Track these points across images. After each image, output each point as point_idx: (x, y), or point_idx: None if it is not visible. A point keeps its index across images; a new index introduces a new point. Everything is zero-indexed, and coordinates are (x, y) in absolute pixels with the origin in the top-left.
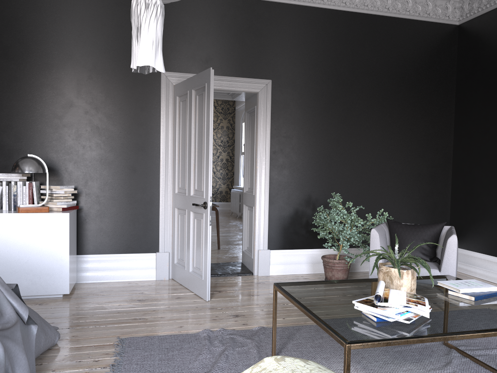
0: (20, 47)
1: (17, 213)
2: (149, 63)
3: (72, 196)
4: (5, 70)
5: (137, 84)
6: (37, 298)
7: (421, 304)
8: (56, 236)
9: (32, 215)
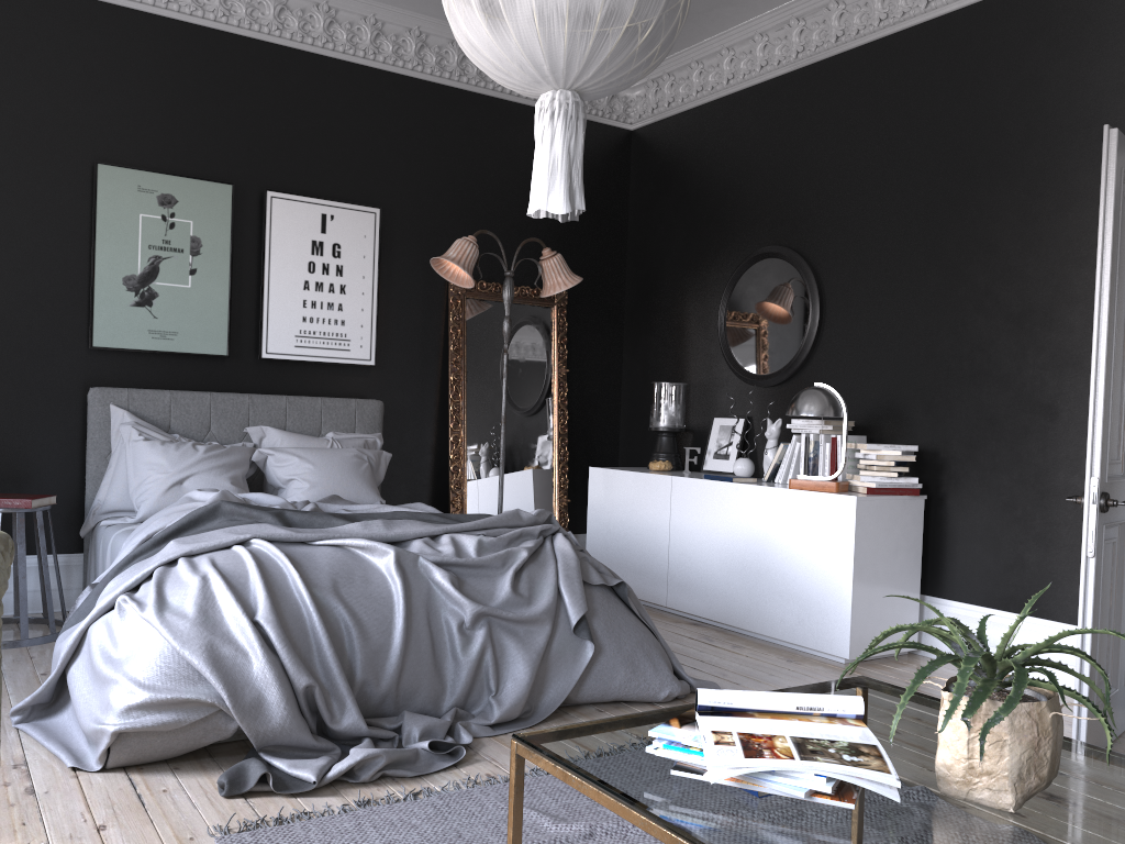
0: (862, 185)
1: (786, 489)
2: (539, 205)
3: (902, 467)
4: (841, 234)
5: (1069, 205)
6: (809, 653)
7: (747, 751)
8: (834, 539)
9: (804, 495)
